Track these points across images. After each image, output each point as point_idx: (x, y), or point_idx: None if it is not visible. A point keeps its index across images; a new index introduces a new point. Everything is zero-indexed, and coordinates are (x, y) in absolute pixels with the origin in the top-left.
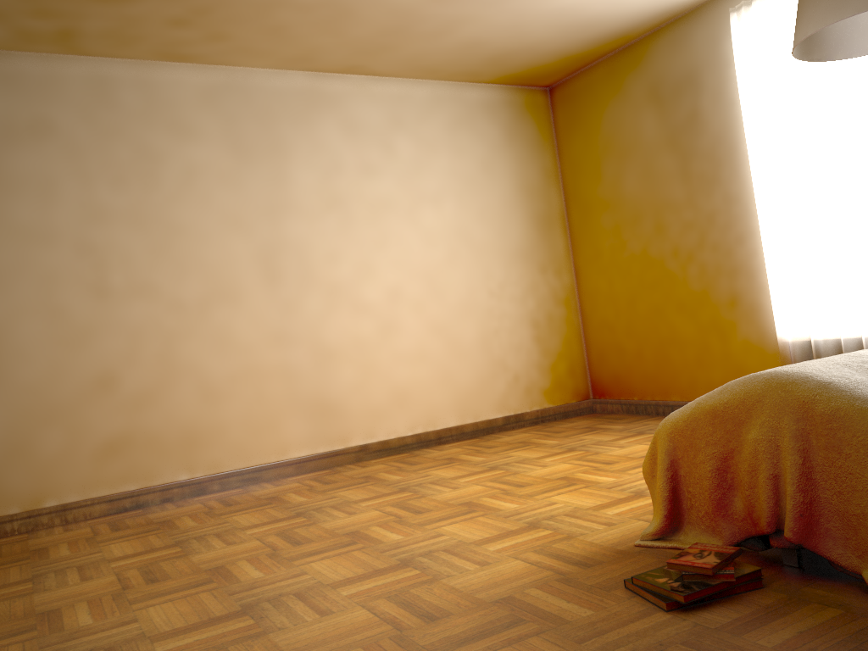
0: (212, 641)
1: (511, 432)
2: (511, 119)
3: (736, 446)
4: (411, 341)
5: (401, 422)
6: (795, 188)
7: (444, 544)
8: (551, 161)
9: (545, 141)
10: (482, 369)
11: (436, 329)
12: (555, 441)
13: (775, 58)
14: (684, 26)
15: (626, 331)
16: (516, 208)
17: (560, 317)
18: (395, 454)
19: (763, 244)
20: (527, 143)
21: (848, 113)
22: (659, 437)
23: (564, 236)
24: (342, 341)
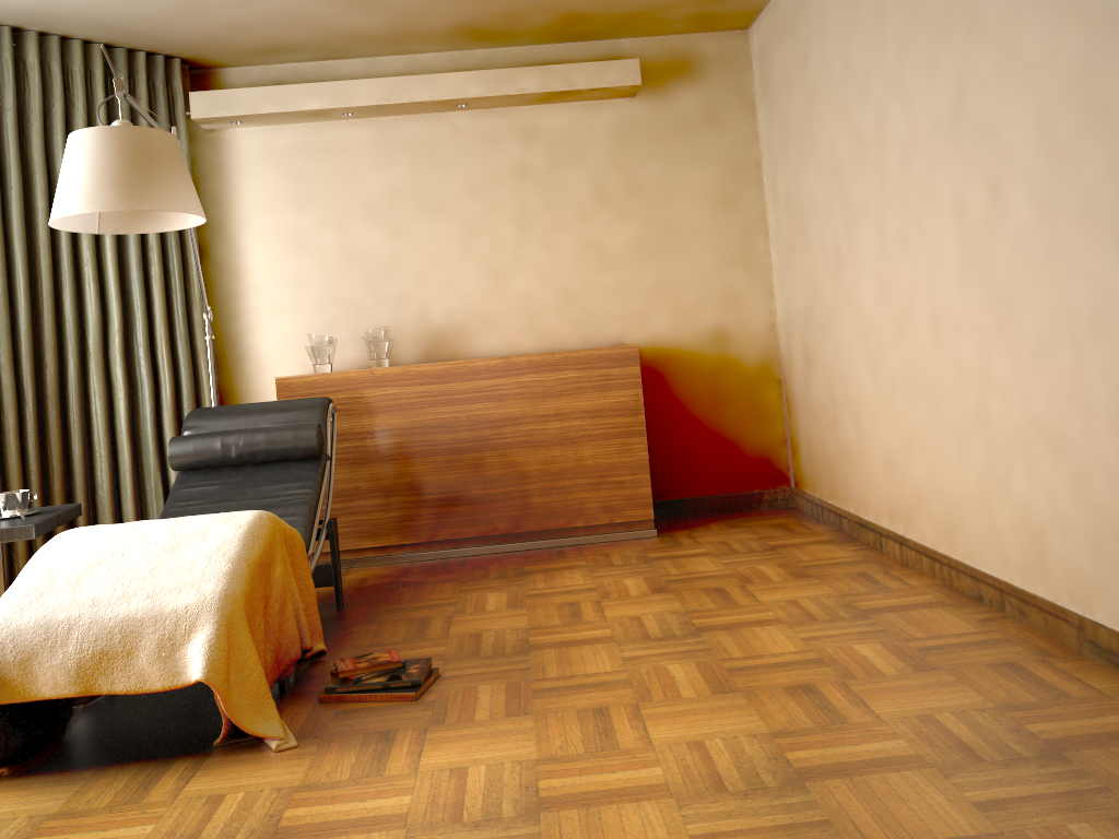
0: (835, 738)
1: None
2: None
3: (268, 591)
4: None
5: None
6: None
7: (437, 838)
8: None
9: None
10: None
11: None
12: None
13: None
14: None
15: None
16: None
17: None
18: None
19: None
20: None
21: None
22: (235, 619)
23: None
24: None
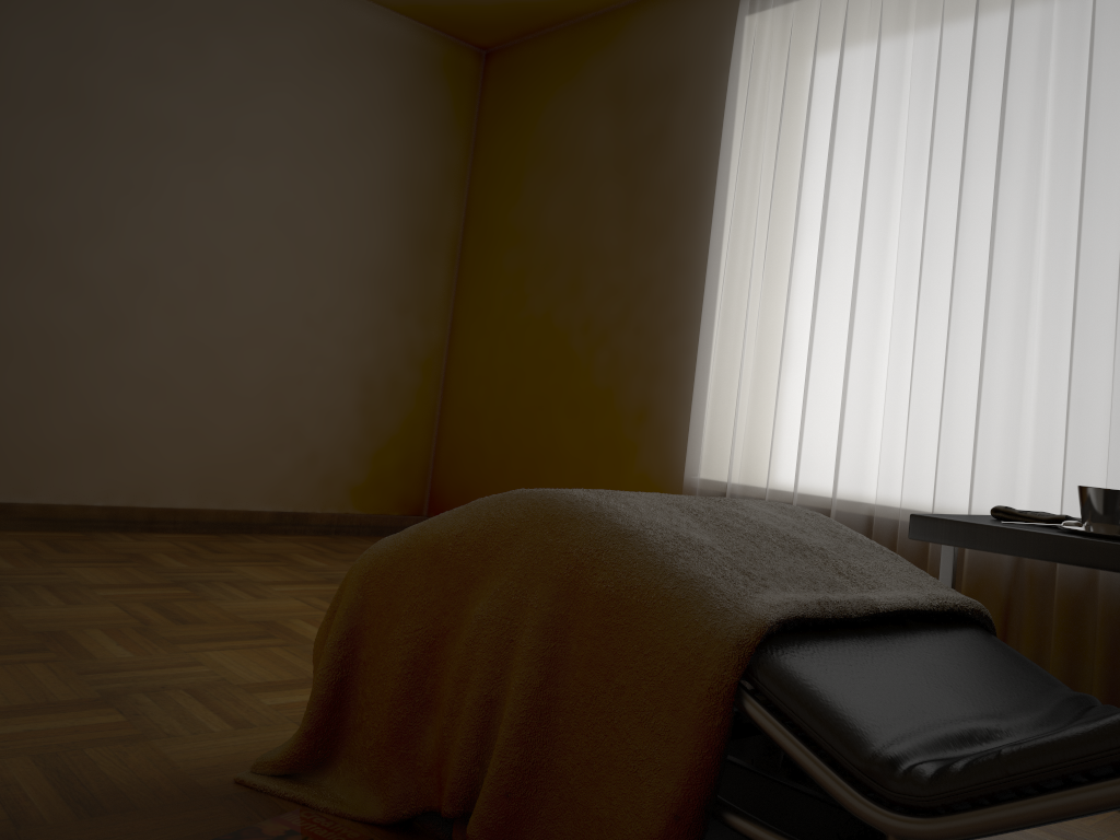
0: None
1: (276, 538)
2: (416, 75)
3: (453, 625)
4: (147, 357)
5: (89, 482)
6: (762, 264)
7: None
8: (460, 157)
9: (459, 126)
10: (260, 431)
11: (197, 350)
12: (323, 563)
13: (784, 69)
14: (681, 1)
15: (495, 426)
16: (386, 208)
17: (410, 385)
18: (61, 531)
19: (700, 337)
20: (431, 119)
21: (858, 169)
22: (349, 580)
23: (450, 271)
24: (16, 325)
